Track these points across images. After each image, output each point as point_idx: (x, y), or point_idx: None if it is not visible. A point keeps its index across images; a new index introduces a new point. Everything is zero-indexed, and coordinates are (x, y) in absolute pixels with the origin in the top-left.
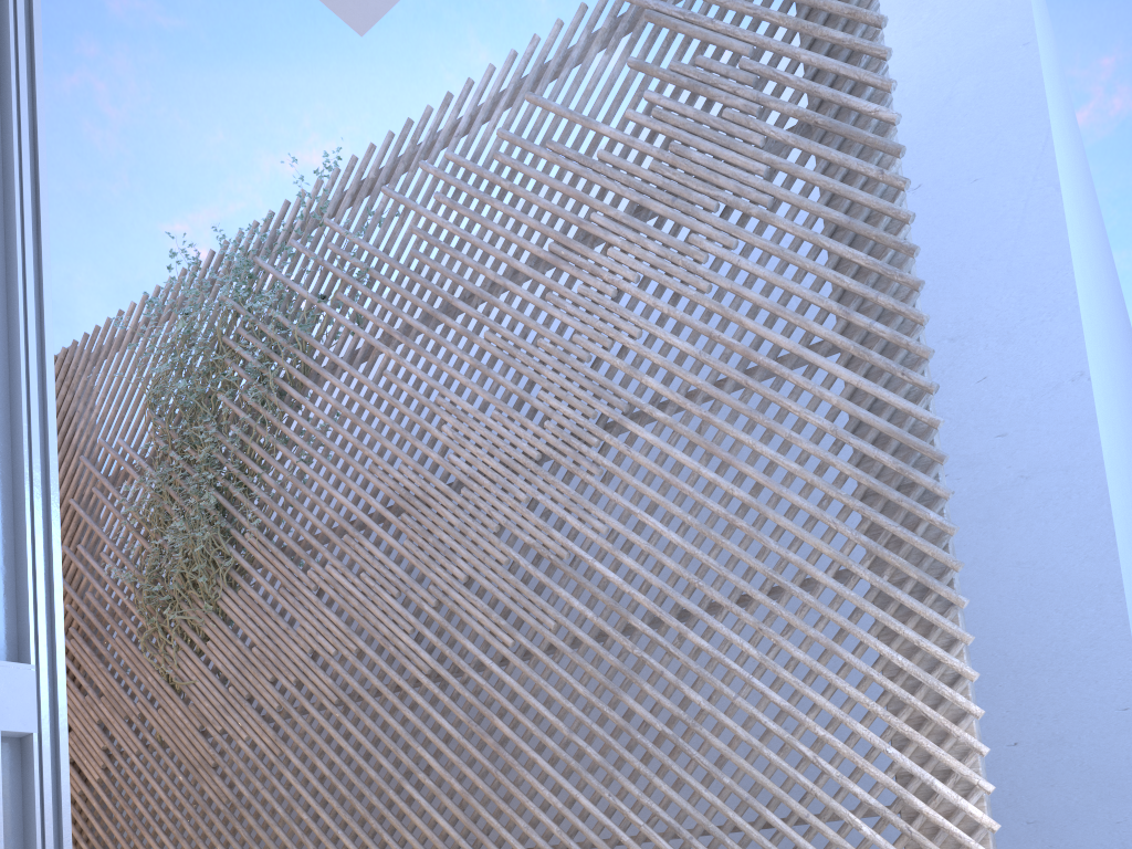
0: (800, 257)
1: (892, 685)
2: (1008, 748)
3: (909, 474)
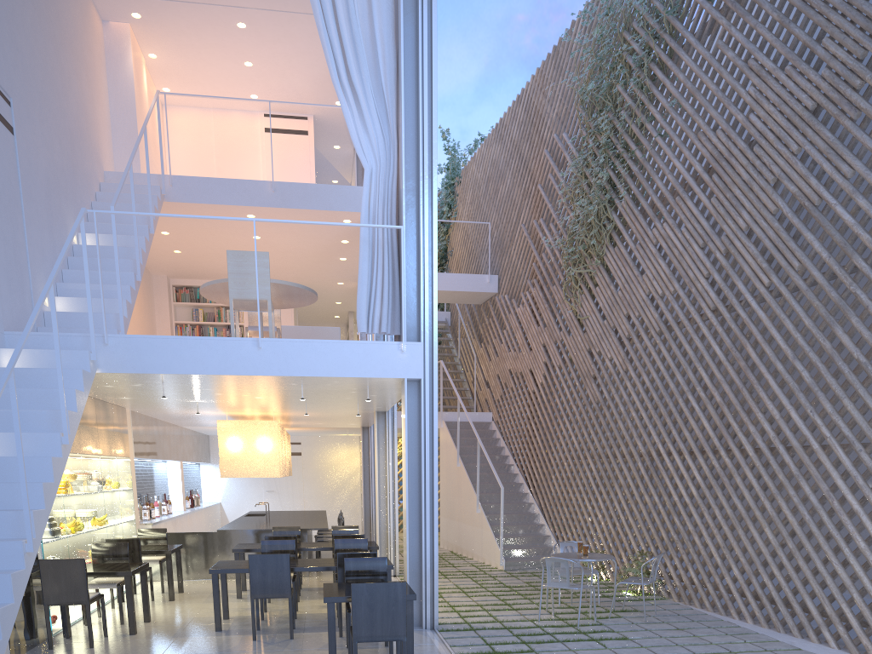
0: None
1: None
2: None
3: None
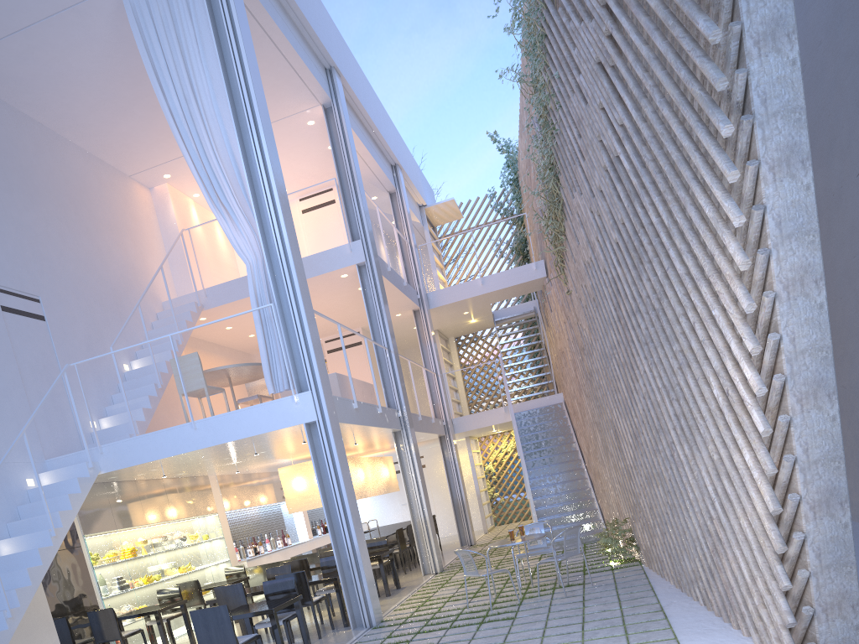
0: None
1: (708, 243)
2: None
3: None
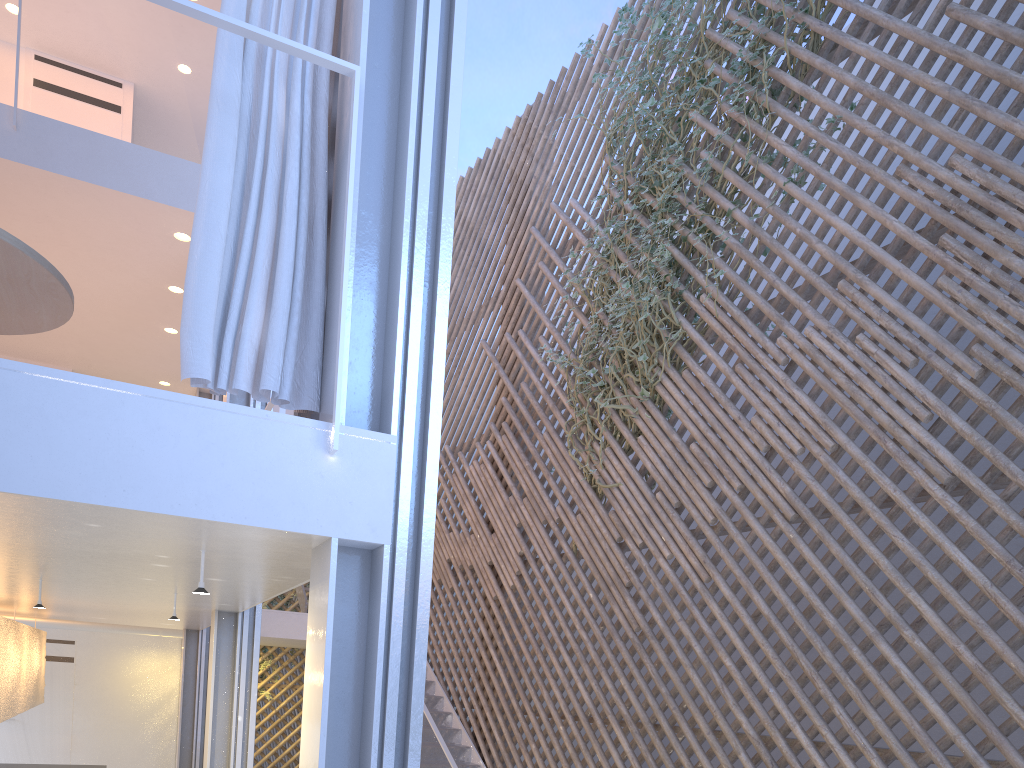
0: None
1: None
2: None
3: None
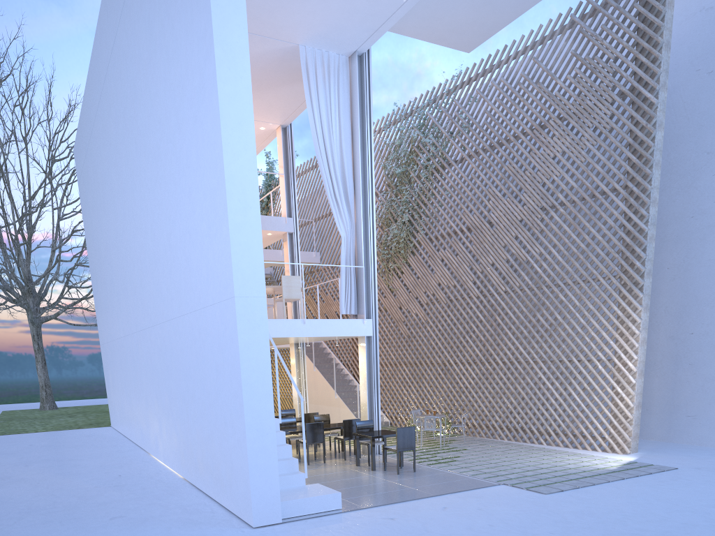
0: (615, 155)
1: (615, 321)
2: (689, 335)
3: (633, 247)
